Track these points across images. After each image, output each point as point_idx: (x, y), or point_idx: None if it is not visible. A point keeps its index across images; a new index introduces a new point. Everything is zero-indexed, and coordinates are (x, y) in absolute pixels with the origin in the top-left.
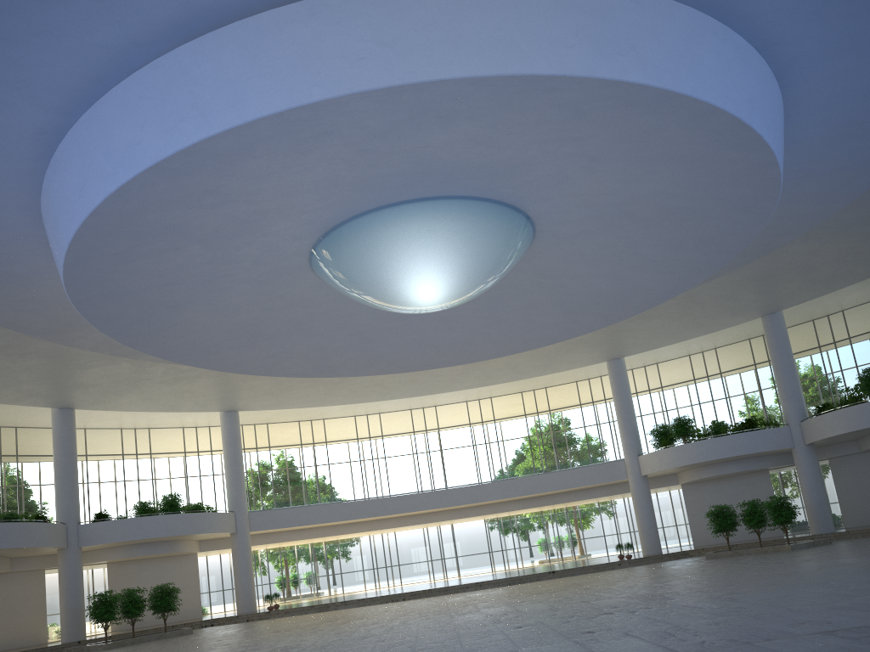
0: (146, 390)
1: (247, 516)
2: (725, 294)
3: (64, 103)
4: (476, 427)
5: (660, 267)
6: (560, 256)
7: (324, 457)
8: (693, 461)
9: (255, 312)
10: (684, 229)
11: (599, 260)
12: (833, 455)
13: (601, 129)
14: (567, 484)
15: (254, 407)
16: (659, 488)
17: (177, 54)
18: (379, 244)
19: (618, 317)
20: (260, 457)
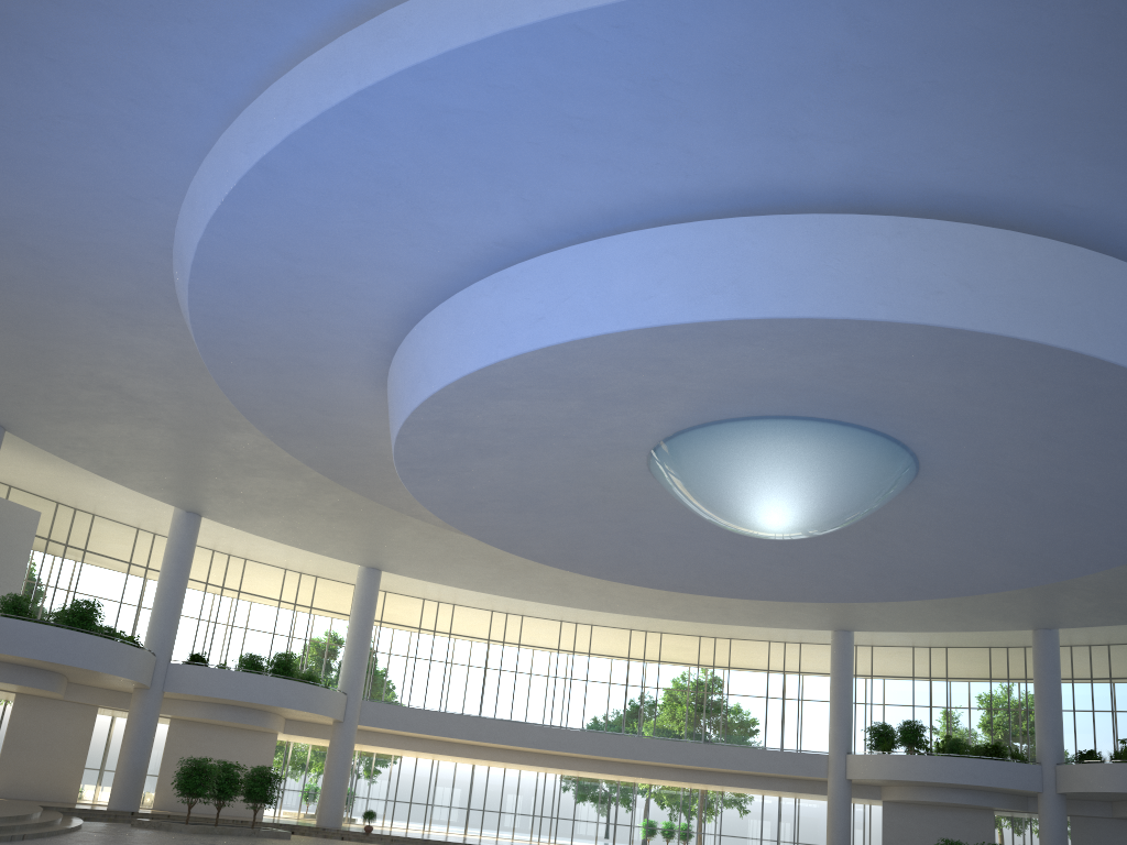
0: (298, 518)
1: (360, 704)
2: (1009, 593)
3: (553, 226)
4: (598, 659)
5: (1013, 557)
6: (913, 515)
7: (401, 646)
8: (921, 778)
9: (552, 480)
10: (1072, 527)
11: (952, 530)
12: (1078, 812)
13: (1092, 416)
14: (751, 765)
15: (403, 572)
16: (854, 798)
17: (730, 224)
18: (763, 455)
19: (926, 595)
20: (323, 625)
